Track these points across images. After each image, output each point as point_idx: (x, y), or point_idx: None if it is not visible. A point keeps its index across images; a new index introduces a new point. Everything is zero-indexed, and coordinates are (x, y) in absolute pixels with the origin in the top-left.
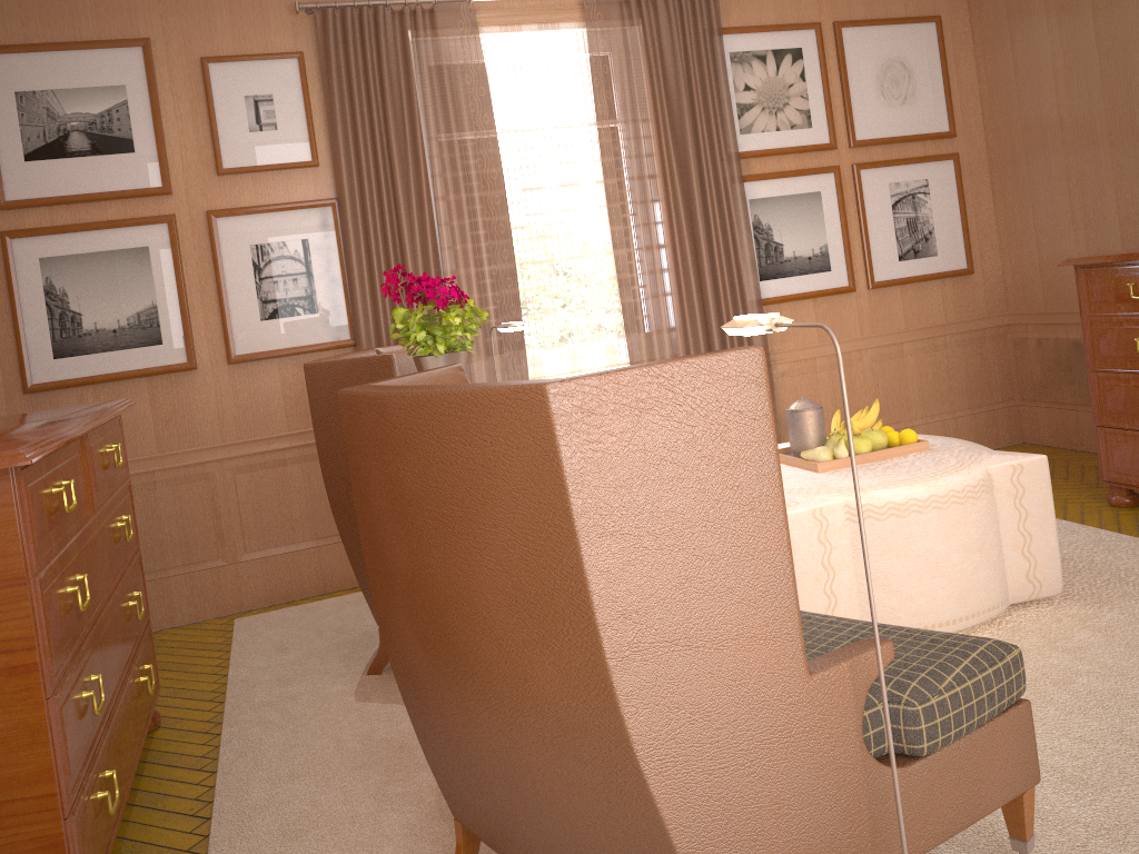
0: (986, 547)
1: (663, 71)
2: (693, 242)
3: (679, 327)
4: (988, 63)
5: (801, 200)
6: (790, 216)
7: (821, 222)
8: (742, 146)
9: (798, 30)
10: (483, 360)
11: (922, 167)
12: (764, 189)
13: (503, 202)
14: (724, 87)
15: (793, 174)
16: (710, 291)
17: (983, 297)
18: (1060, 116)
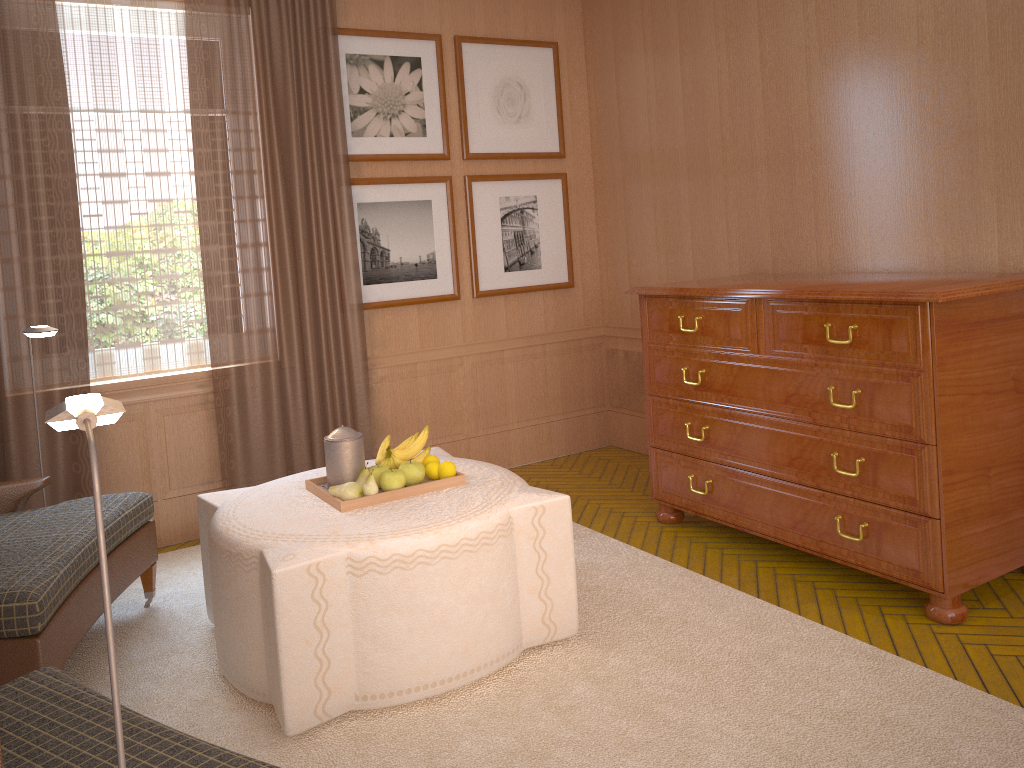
0: (498, 595)
1: (271, 65)
2: (293, 243)
3: (270, 329)
4: (597, 92)
5: (411, 207)
6: (399, 222)
7: (430, 230)
8: (353, 148)
9: (418, 40)
10: (37, 359)
11: (532, 184)
12: (374, 194)
13: (72, 188)
14: (336, 88)
15: (404, 180)
16: (306, 294)
17: (582, 309)
18: (651, 148)
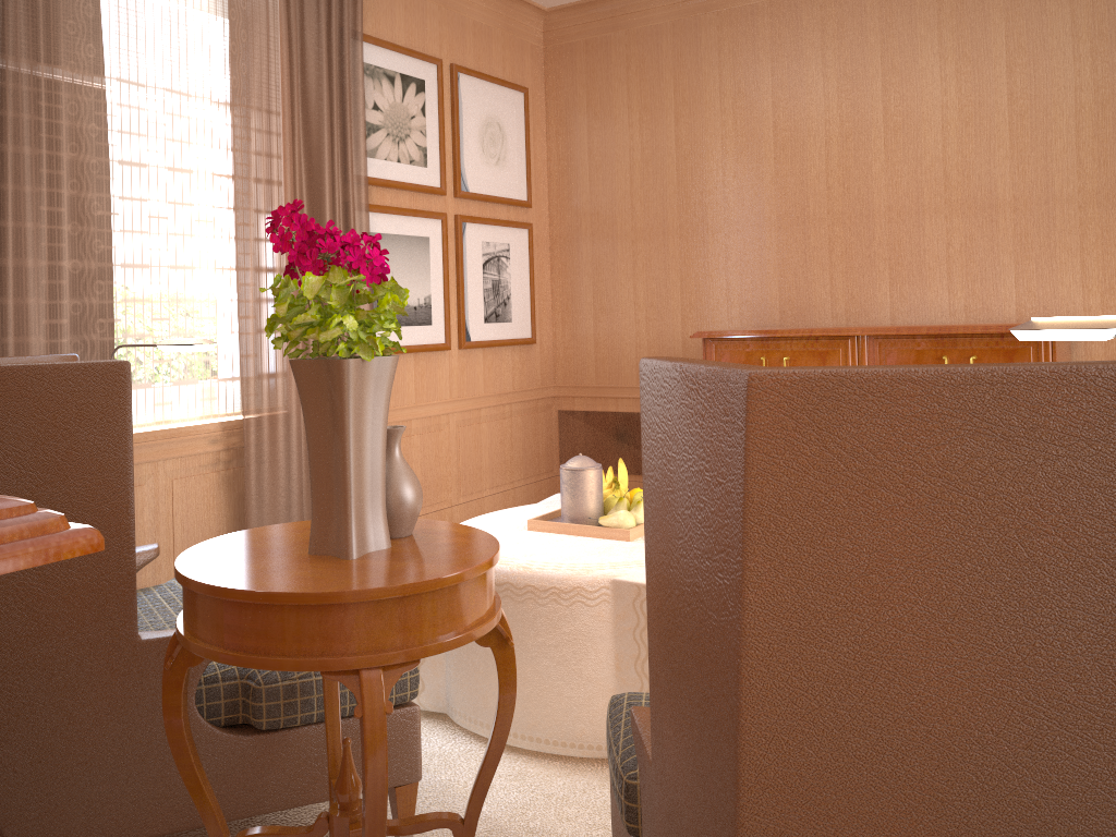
0: None
1: (302, 60)
2: None
3: None
4: (561, 144)
5: (413, 243)
6: (403, 258)
7: (428, 271)
8: (367, 170)
9: (424, 61)
10: None
11: (507, 231)
12: (383, 224)
13: (103, 173)
14: (363, 98)
15: (410, 212)
16: None
17: (540, 368)
18: (633, 204)
